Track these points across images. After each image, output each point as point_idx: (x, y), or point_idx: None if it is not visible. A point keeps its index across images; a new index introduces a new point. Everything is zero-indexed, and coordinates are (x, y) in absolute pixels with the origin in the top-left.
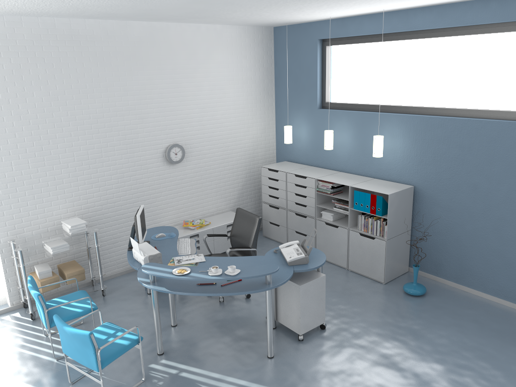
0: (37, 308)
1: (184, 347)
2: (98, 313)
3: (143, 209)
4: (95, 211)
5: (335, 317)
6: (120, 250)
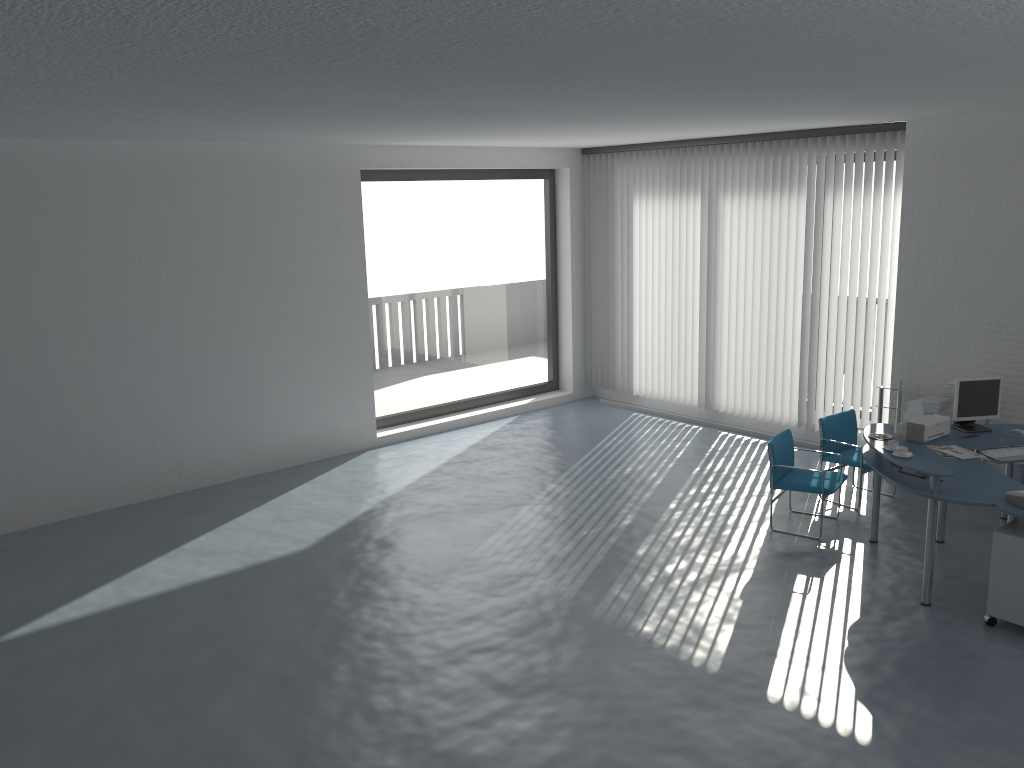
0: None
1: (896, 551)
2: (921, 499)
3: (994, 382)
4: (1017, 384)
5: None
6: None
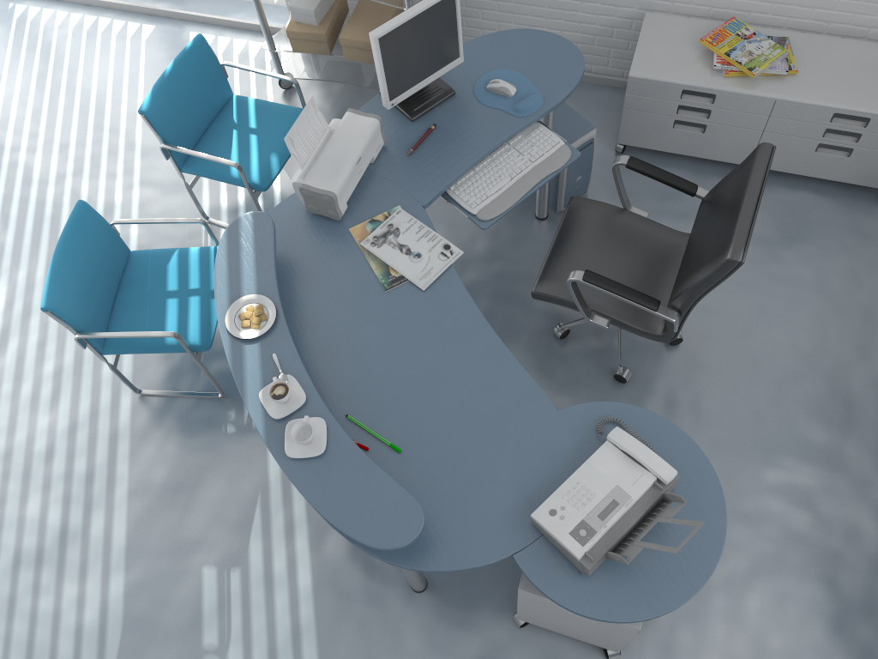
0: (290, 73)
1: None
2: None
3: (445, 2)
4: None
5: (687, 658)
6: (527, 15)
